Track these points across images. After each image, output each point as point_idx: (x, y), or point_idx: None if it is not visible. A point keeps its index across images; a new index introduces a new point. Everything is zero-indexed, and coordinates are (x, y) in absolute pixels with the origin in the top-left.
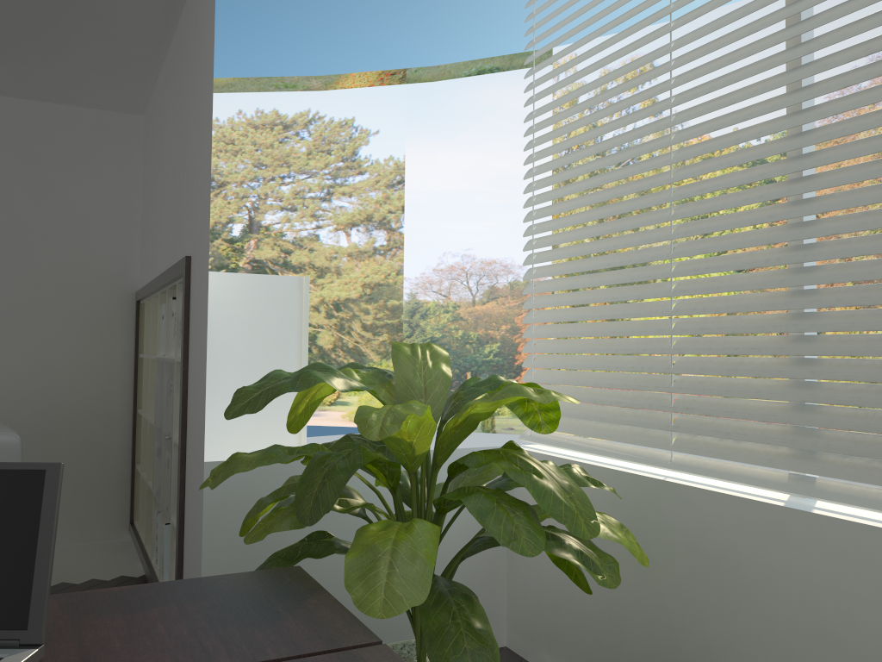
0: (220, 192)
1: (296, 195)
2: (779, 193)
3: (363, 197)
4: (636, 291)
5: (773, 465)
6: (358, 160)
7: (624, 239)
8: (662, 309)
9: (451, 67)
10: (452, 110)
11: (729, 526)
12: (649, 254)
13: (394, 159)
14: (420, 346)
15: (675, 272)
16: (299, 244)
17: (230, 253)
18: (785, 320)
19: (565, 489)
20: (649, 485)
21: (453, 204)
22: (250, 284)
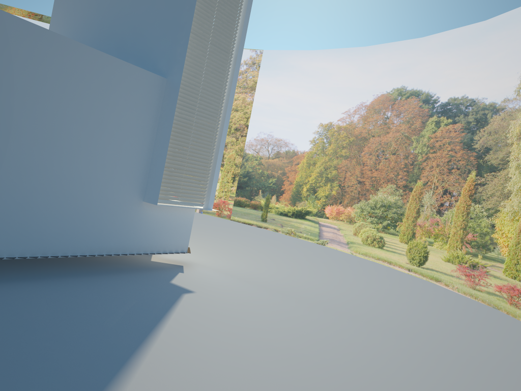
0: None
1: None
2: None
3: None
4: None
5: None
6: None
7: None
8: None
9: None
10: None
11: None
12: None
13: None
14: None
15: None
16: None
17: None
18: None
19: None
20: None
21: None
22: None
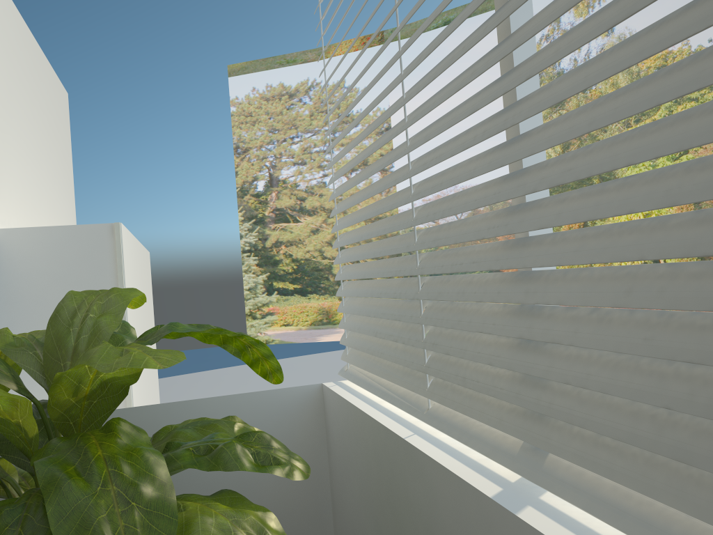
0: (244, 157)
1: (304, 151)
2: (477, 36)
3: (358, 146)
4: (391, 200)
5: (503, 427)
6: (351, 115)
7: (380, 139)
8: (408, 218)
9: (421, 23)
10: (425, 60)
11: (452, 513)
12: (394, 153)
13: (380, 110)
14: (100, 293)
15: (411, 171)
16: (310, 191)
17: (257, 206)
18: (500, 218)
19: (123, 497)
20: (396, 444)
21: (434, 142)
22: (57, 236)
